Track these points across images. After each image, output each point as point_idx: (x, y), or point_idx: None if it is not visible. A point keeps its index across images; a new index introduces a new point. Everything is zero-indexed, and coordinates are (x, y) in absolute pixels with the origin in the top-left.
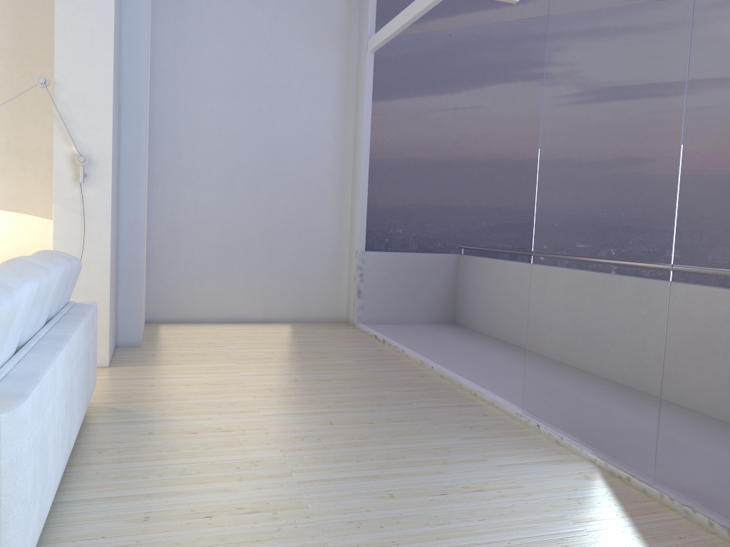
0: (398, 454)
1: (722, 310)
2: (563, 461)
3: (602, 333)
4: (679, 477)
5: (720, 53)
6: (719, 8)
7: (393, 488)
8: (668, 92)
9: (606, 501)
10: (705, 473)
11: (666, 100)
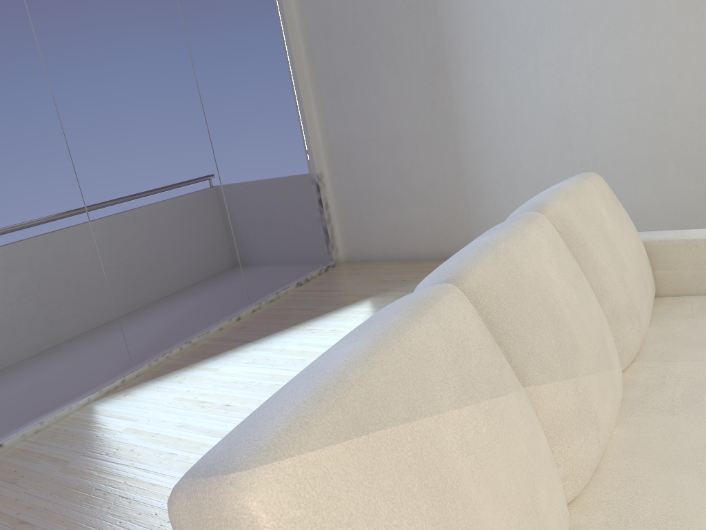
0: (154, 459)
1: (134, 226)
2: (96, 410)
3: (40, 298)
4: (148, 347)
5: (68, 54)
6: (55, 20)
7: (242, 419)
8: (30, 76)
9: (169, 376)
10: (161, 328)
11: (30, 82)
